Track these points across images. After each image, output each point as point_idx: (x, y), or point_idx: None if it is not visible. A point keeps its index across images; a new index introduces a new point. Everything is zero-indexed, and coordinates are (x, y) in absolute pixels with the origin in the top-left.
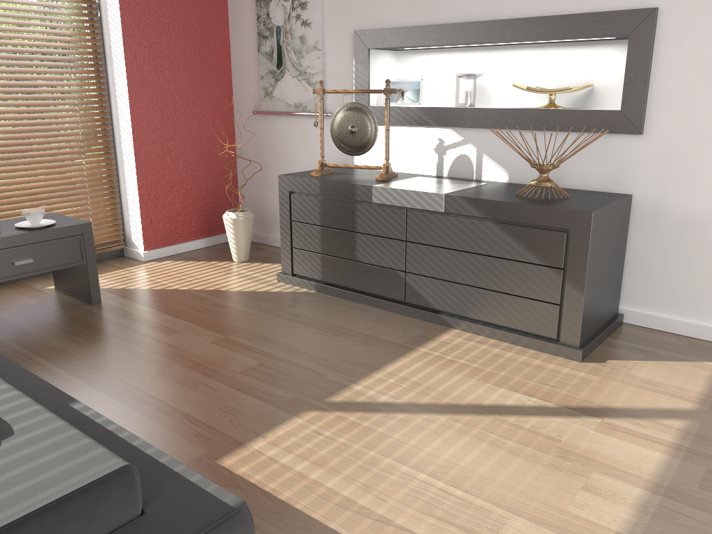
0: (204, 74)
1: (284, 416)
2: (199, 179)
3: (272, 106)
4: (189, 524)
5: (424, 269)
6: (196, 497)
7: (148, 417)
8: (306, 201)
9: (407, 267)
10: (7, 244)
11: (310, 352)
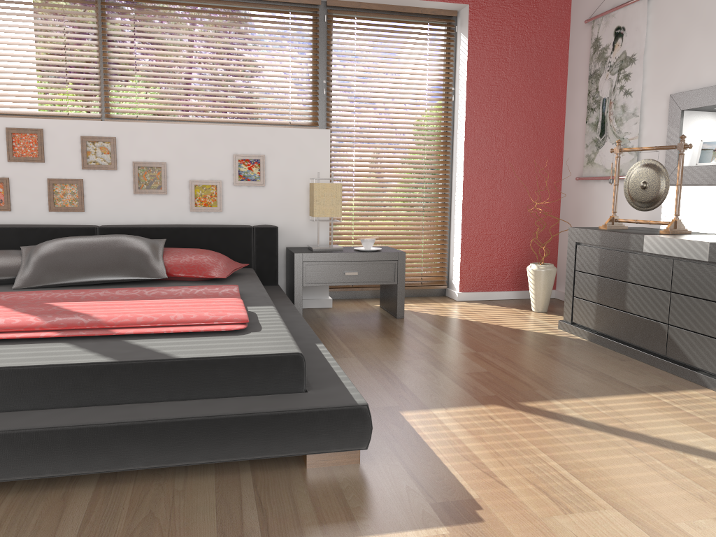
0: (535, 145)
1: (474, 402)
2: (519, 236)
3: (592, 171)
4: (324, 402)
5: (686, 322)
6: (341, 394)
7: (377, 380)
8: (588, 251)
9: (669, 319)
10: (343, 258)
11: (538, 374)
